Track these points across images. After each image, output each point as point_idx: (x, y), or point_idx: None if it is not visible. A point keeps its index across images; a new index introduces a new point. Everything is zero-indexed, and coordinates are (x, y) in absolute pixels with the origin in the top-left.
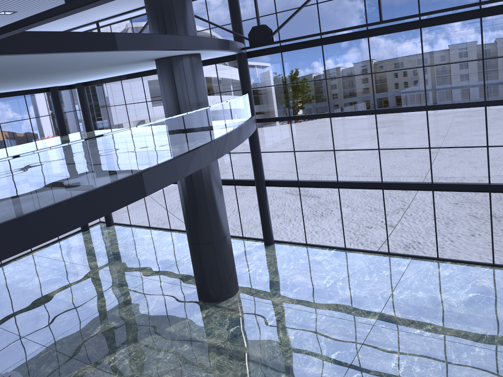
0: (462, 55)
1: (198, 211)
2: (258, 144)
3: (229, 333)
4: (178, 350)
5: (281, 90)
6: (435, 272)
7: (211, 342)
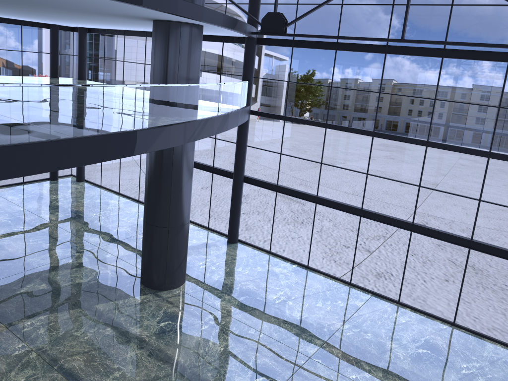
0: (485, 98)
1: (160, 191)
2: (245, 136)
3: (158, 327)
4: (99, 332)
5: (296, 87)
6: (392, 316)
7: (136, 332)
